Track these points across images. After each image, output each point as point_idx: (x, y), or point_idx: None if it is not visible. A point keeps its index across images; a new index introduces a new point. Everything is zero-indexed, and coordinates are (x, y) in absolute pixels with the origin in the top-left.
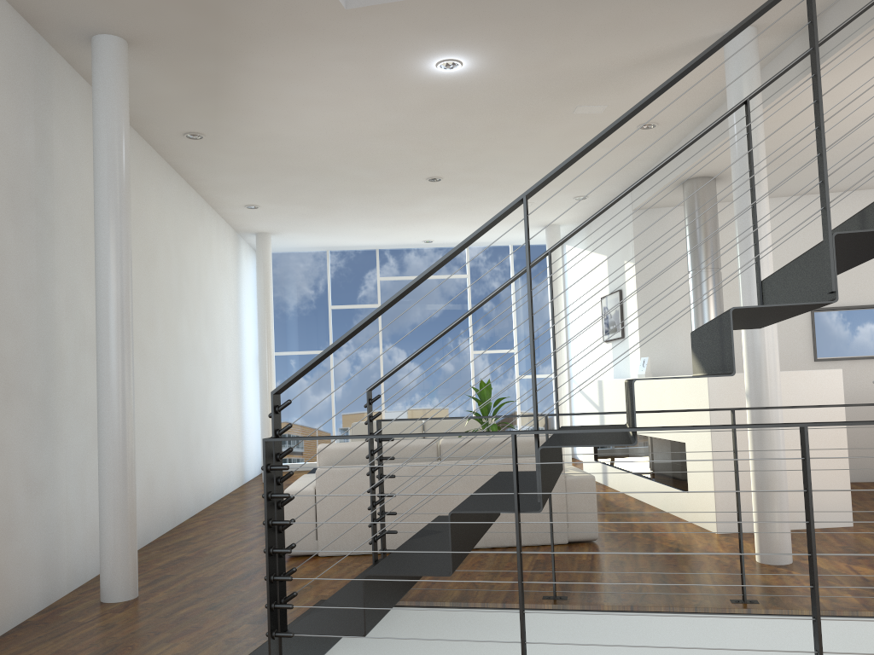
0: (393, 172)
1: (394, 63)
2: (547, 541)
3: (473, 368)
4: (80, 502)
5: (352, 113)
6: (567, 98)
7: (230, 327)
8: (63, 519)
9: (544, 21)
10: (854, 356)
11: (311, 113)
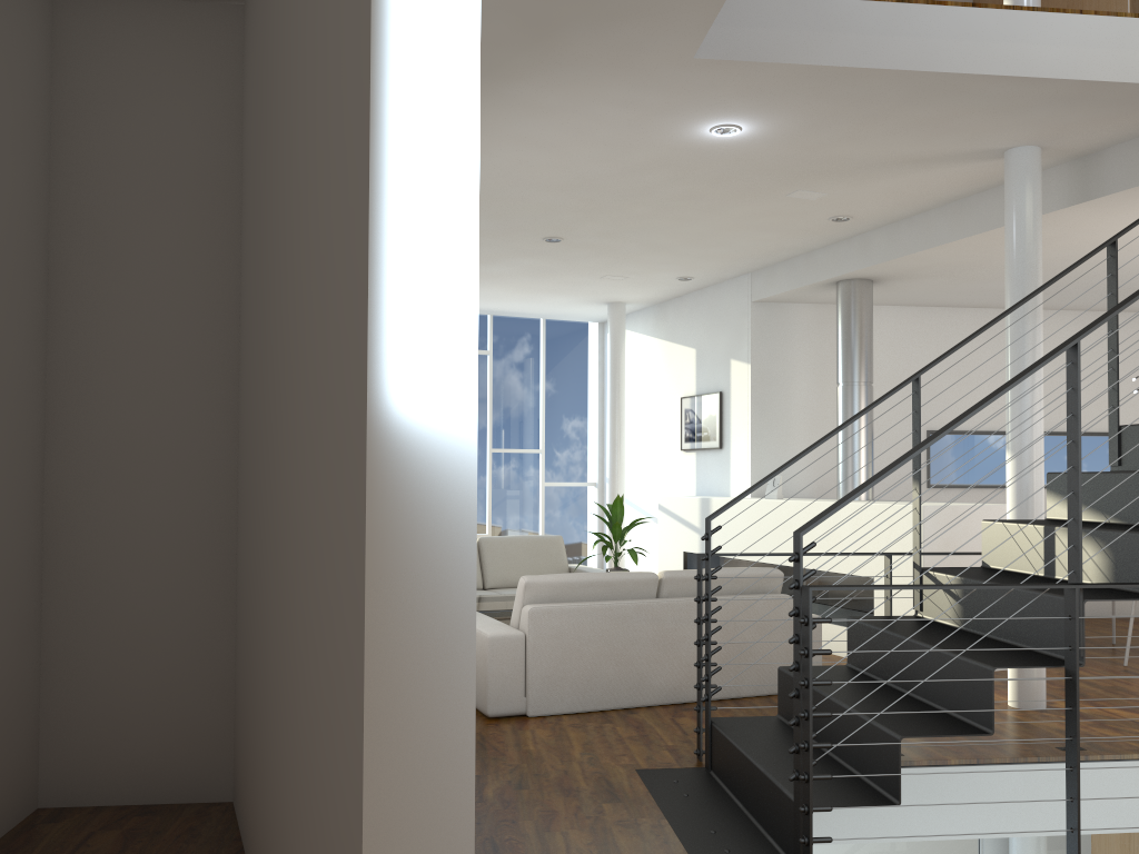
0: (514, 226)
1: (671, 118)
2: (773, 690)
3: (490, 470)
4: None
5: (555, 159)
6: (798, 181)
7: None
8: None
9: (870, 108)
10: (962, 483)
11: (508, 150)
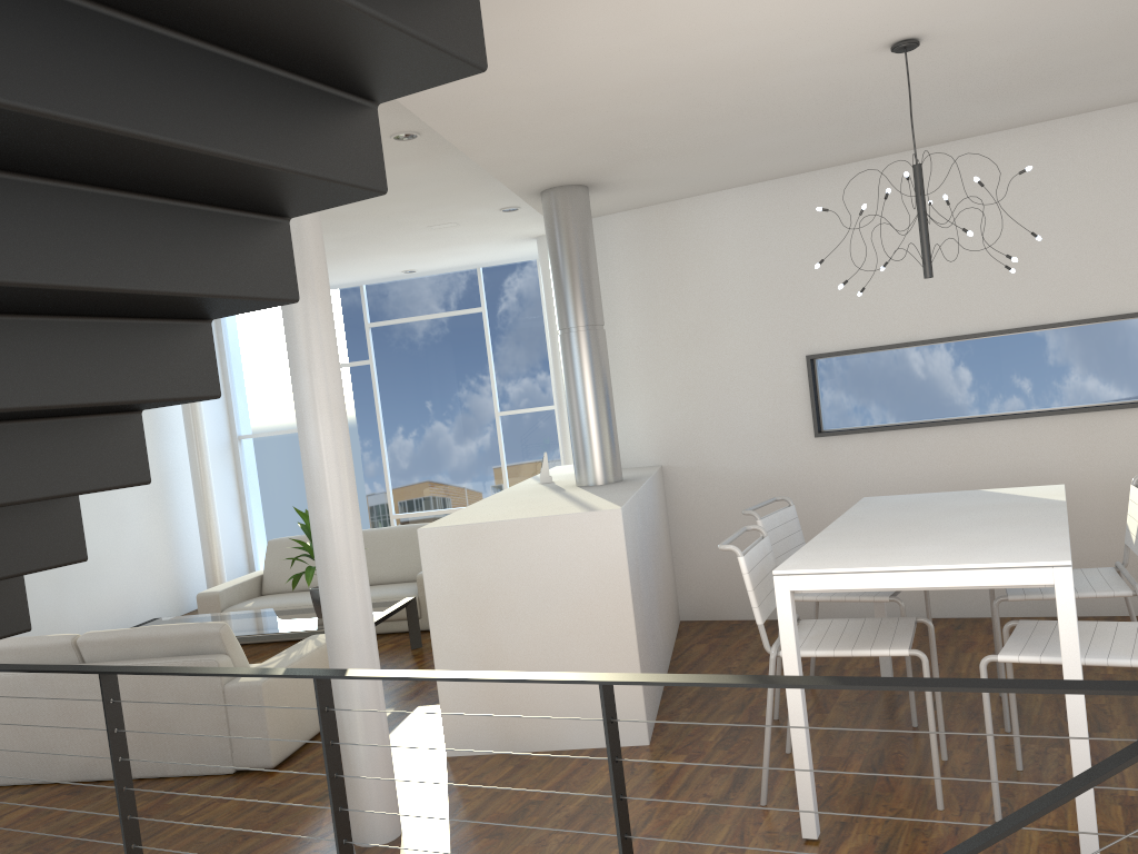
0: None
1: None
2: (207, 770)
3: (500, 435)
4: None
5: None
6: None
7: None
8: None
9: None
10: (881, 424)
11: None
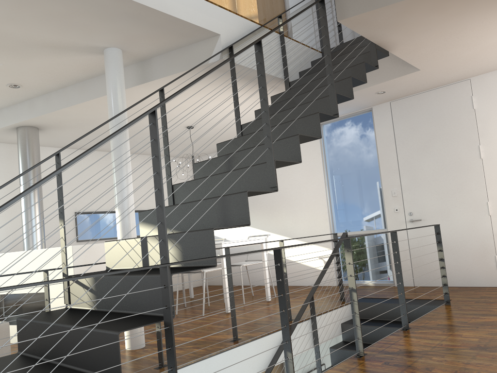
0: None
1: None
2: None
3: None
4: None
5: None
6: None
7: None
8: None
9: None
10: (95, 238)
11: None
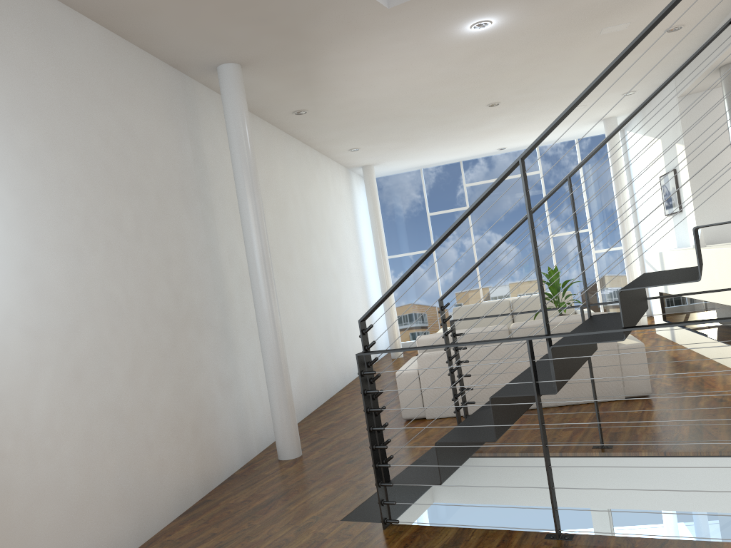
0: (457, 106)
1: (436, 34)
2: (607, 398)
3: (553, 249)
4: (257, 392)
5: (413, 74)
6: (590, 25)
7: (351, 244)
8: (248, 405)
9: None
10: None
11: (381, 80)
